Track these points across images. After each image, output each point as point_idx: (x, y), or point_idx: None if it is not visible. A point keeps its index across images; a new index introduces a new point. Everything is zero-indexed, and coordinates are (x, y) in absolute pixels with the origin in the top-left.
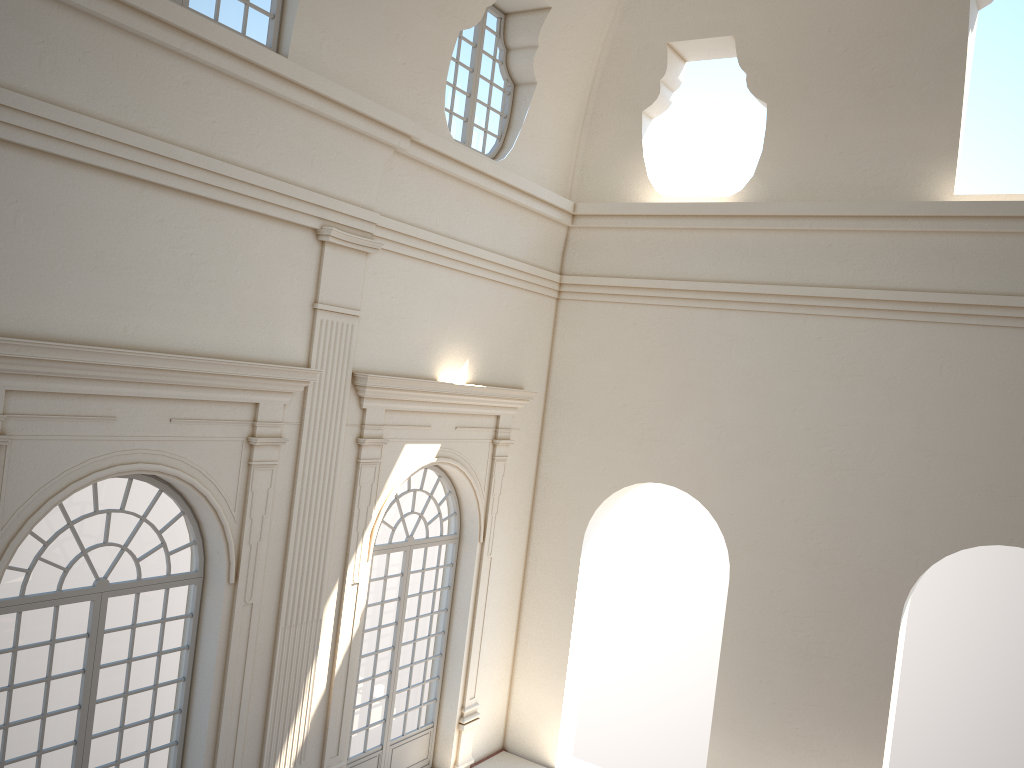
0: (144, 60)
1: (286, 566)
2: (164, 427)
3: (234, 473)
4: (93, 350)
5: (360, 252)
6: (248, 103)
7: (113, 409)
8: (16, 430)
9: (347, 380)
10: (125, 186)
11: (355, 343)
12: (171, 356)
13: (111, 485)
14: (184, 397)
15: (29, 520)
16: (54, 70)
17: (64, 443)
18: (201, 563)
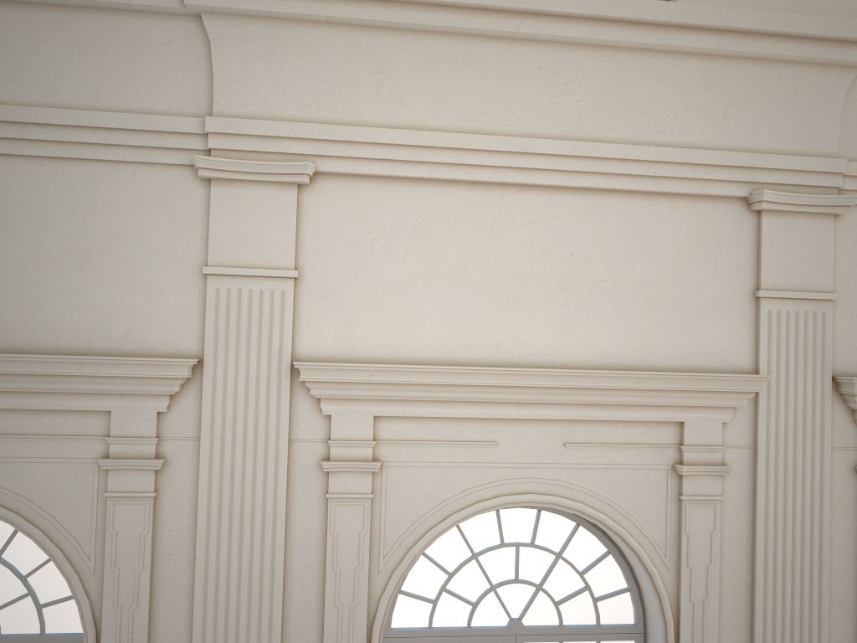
0: (484, 58)
1: (754, 636)
2: (557, 452)
3: (659, 509)
4: (449, 370)
5: (823, 215)
6: (619, 69)
7: (493, 433)
8: (390, 456)
9: (824, 387)
10: (483, 194)
11: (833, 337)
12: (543, 371)
13: (526, 515)
14: (577, 417)
15: (410, 550)
16: (392, 95)
17: (441, 470)
18: (639, 615)
